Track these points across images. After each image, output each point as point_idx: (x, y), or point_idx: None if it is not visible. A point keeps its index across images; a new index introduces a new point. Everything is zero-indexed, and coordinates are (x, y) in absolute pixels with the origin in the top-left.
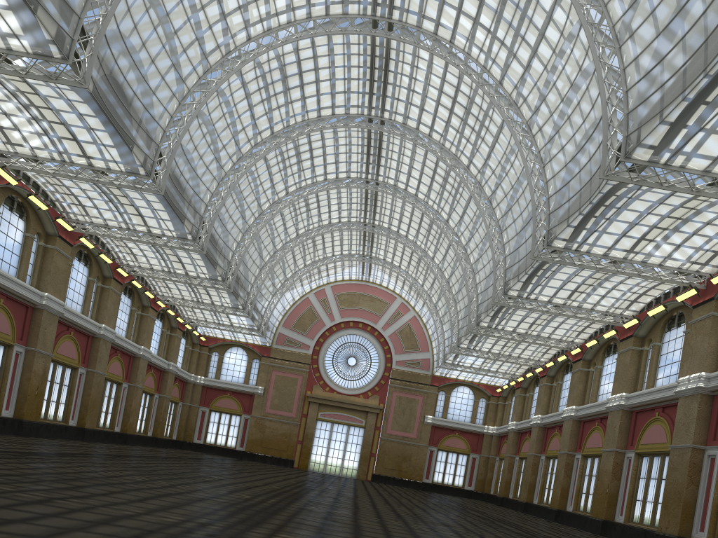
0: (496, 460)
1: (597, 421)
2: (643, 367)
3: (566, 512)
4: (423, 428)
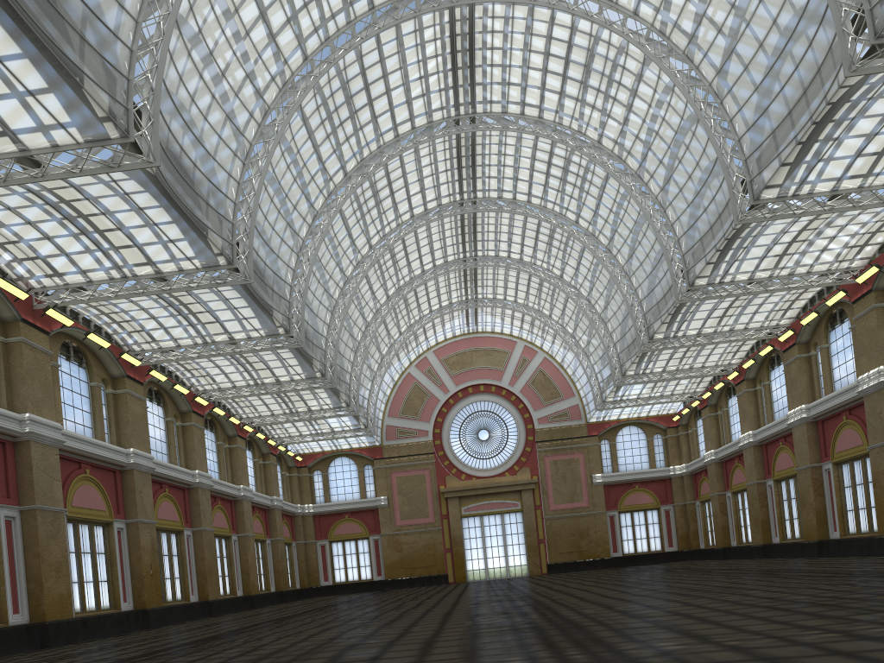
0: (697, 505)
1: (843, 414)
2: None
3: (832, 541)
4: (594, 491)
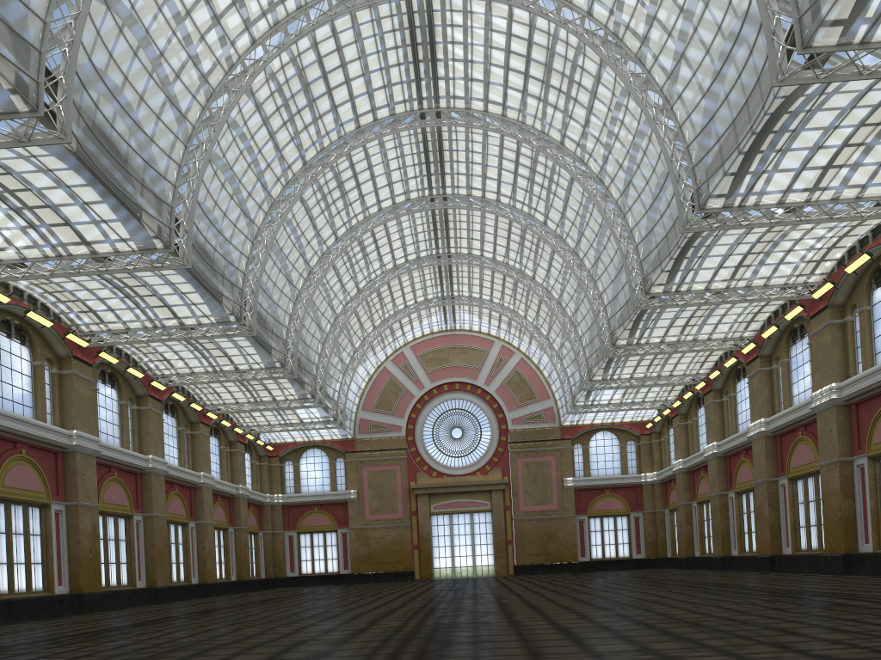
0: (666, 514)
1: (799, 430)
2: (851, 344)
3: (784, 556)
4: (565, 494)
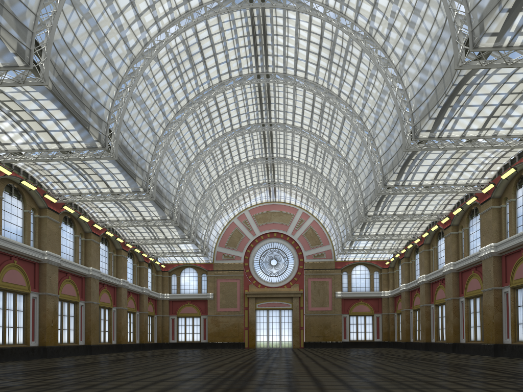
0: (395, 315)
1: (472, 269)
2: (504, 220)
3: (460, 344)
4: (335, 301)
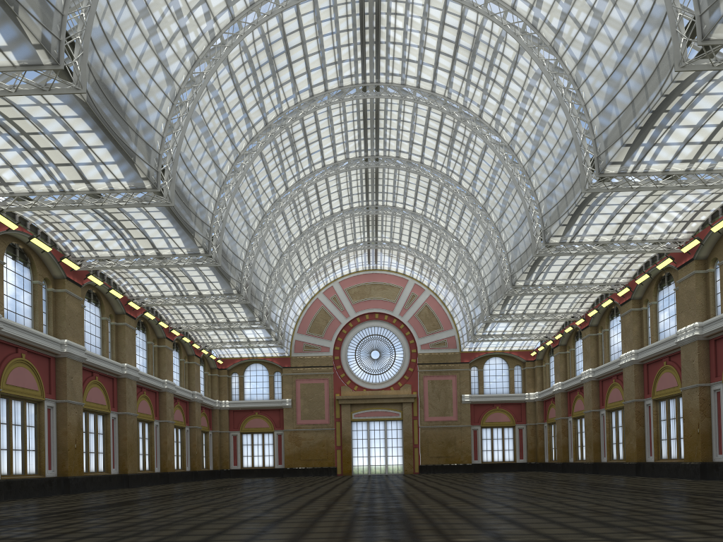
0: (545, 426)
1: (664, 360)
2: (712, 290)
3: (648, 463)
4: (462, 408)
